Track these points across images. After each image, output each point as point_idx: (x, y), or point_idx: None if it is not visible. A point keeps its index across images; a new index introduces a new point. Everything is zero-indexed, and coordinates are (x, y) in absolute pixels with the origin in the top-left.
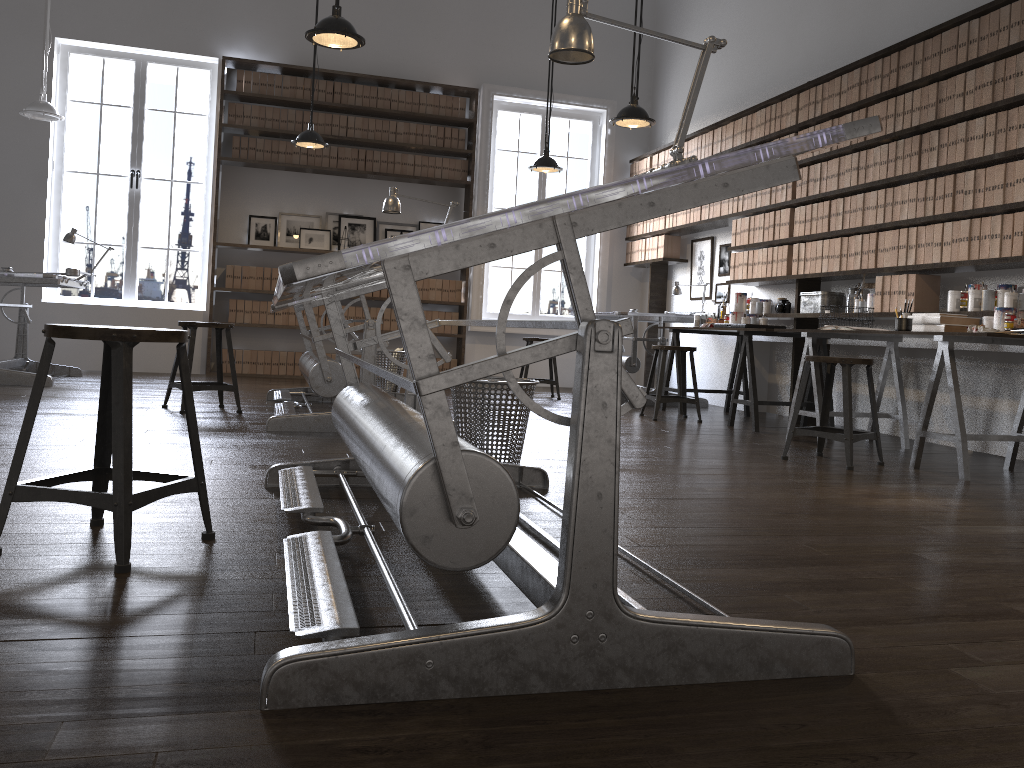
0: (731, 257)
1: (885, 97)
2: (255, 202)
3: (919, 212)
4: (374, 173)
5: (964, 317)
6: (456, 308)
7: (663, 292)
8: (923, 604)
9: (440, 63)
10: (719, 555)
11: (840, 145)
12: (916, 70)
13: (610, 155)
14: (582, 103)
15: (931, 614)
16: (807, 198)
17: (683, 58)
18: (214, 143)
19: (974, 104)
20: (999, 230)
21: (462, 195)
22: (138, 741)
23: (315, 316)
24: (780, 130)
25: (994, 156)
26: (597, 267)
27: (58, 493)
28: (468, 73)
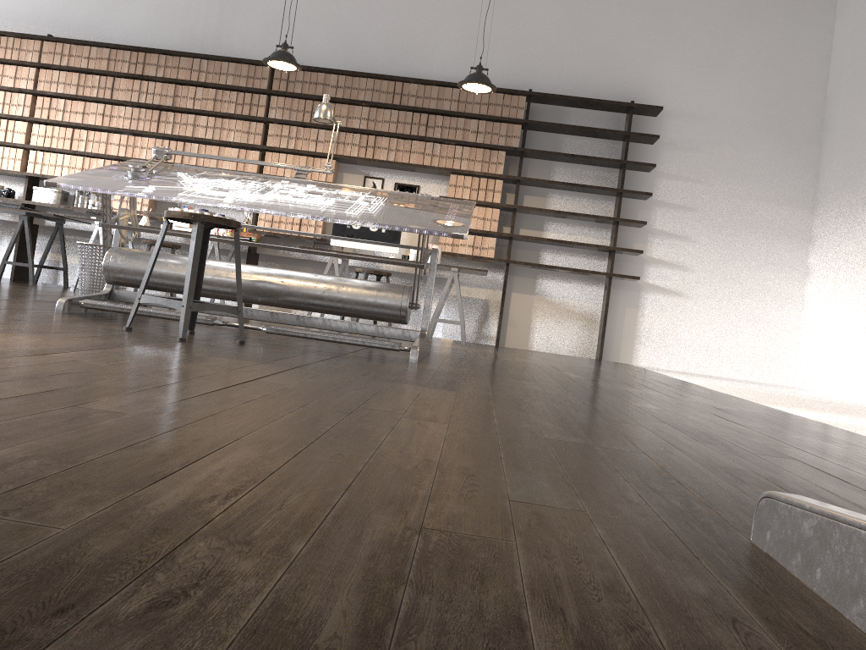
0: None
1: (131, 77)
2: None
3: None
4: None
5: None
6: None
7: None
8: None
9: None
10: None
11: (86, 94)
12: (159, 70)
13: None
14: None
15: None
16: (50, 121)
17: None
18: None
19: (201, 107)
20: None
21: None
22: (430, 367)
23: None
24: (20, 61)
25: (213, 141)
26: None
27: (213, 306)
28: None
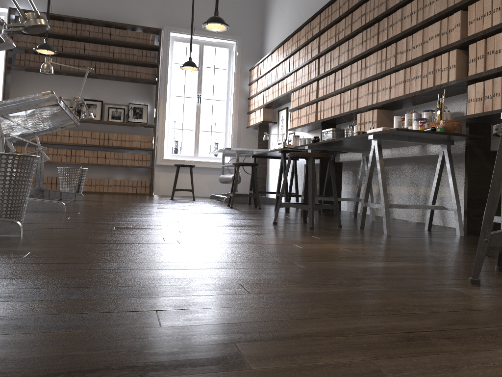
0: (291, 115)
1: (361, 4)
2: (31, 91)
3: (378, 70)
4: (100, 75)
5: None
6: (151, 152)
7: (266, 142)
8: (122, 348)
9: (140, 14)
10: (9, 288)
11: (340, 38)
12: None
13: (238, 67)
14: (221, 38)
15: (94, 366)
16: (324, 73)
17: (275, 11)
18: (4, 56)
19: None
20: (420, 72)
21: (154, 89)
22: None
23: (64, 156)
24: (312, 36)
25: (416, 25)
26: (231, 129)
27: None
28: (156, 20)
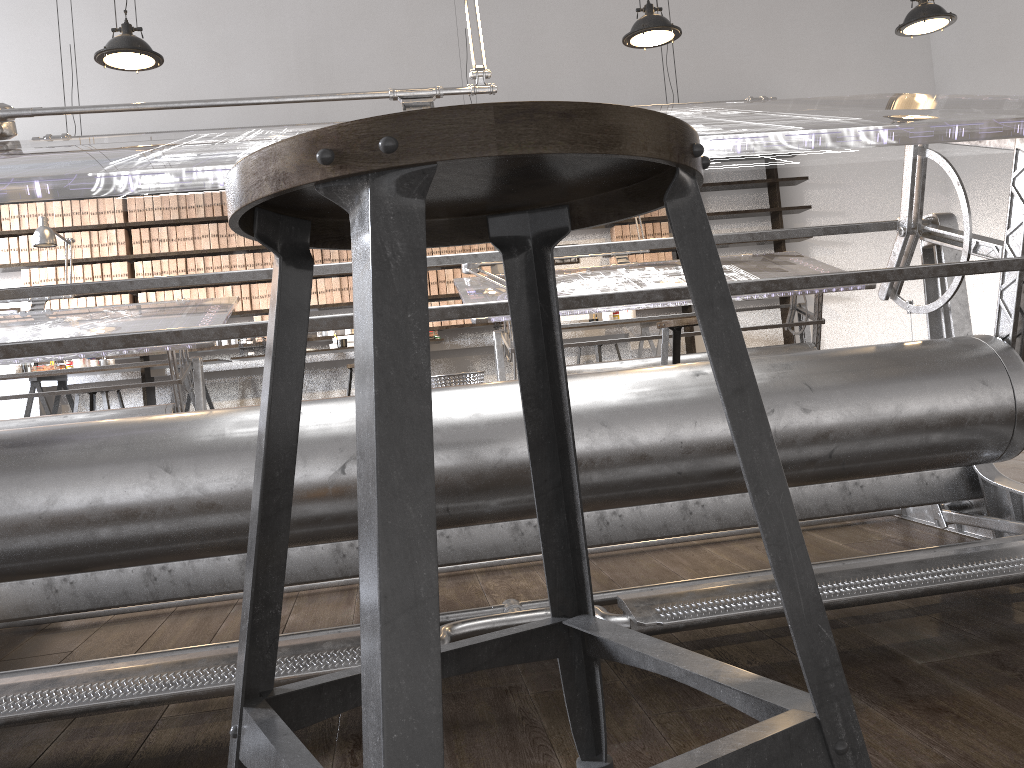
0: (27, 306)
1: None
2: None
3: None
4: None
5: None
6: None
7: None
8: None
9: None
10: None
11: (191, 215)
12: None
13: None
14: None
15: None
16: (155, 254)
17: None
18: None
19: None
20: None
21: None
22: None
23: None
24: None
25: None
26: None
27: None
28: None
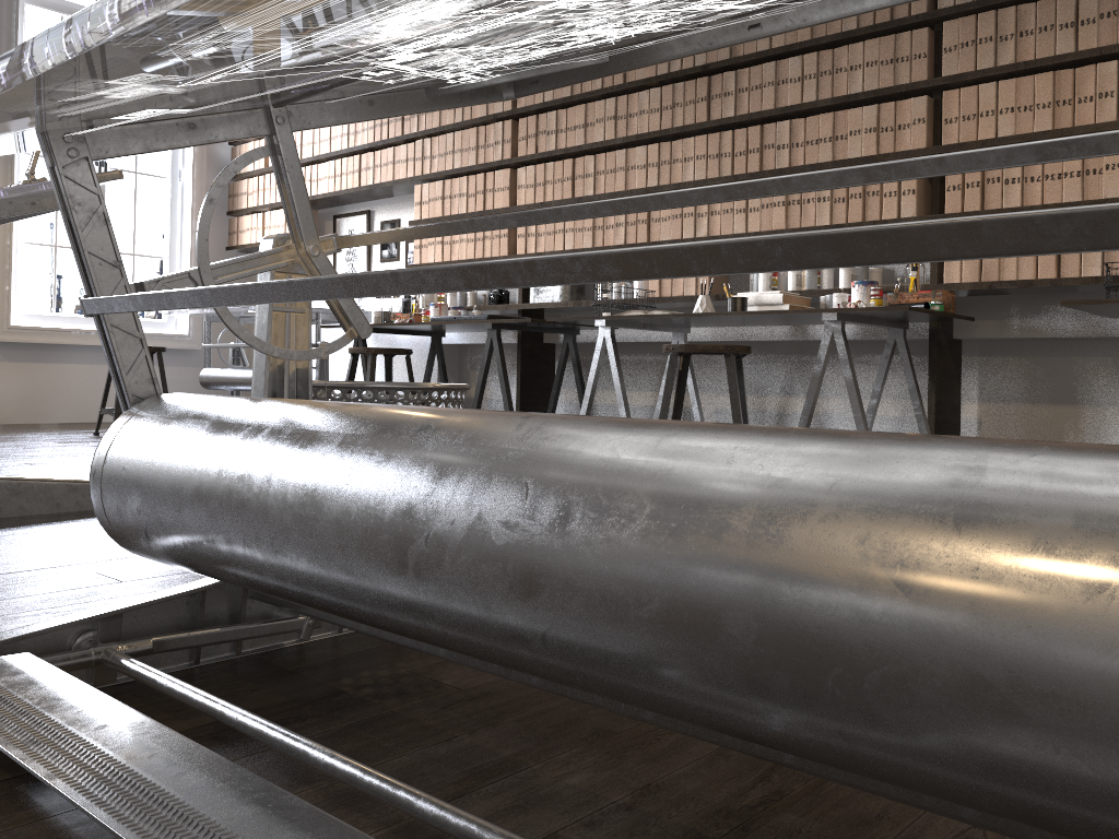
0: None
1: None
2: None
3: (712, 172)
4: None
5: (800, 296)
6: None
7: None
8: None
9: None
10: None
11: (586, 88)
12: None
13: None
14: None
15: None
16: (538, 155)
17: None
18: None
19: (786, 40)
20: (828, 192)
21: None
22: None
23: None
24: None
25: (819, 103)
26: (189, 250)
27: None
28: None
